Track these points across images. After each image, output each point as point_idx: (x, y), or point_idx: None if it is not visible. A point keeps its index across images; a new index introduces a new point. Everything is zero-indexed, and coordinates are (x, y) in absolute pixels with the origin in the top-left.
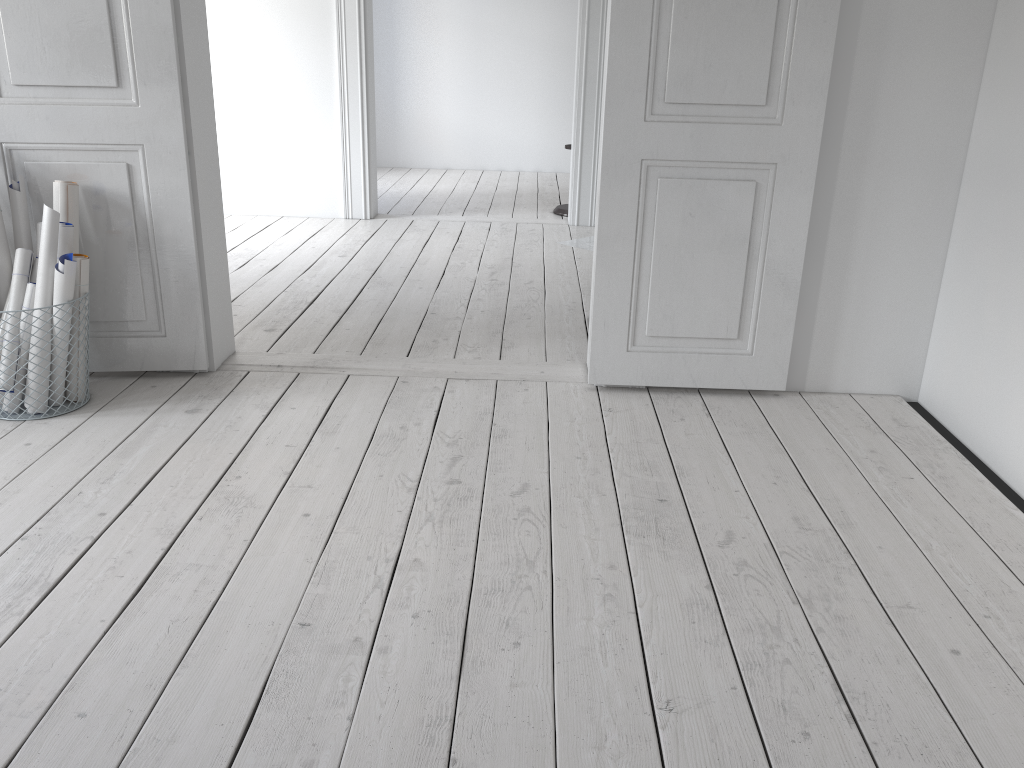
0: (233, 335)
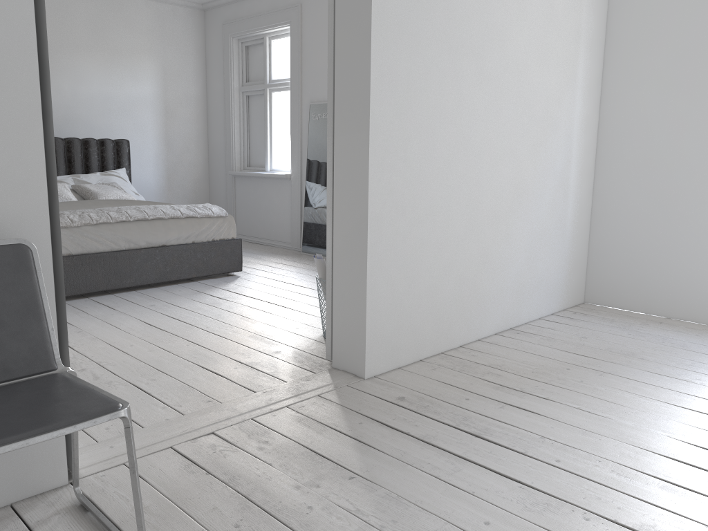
0: (364, 365)
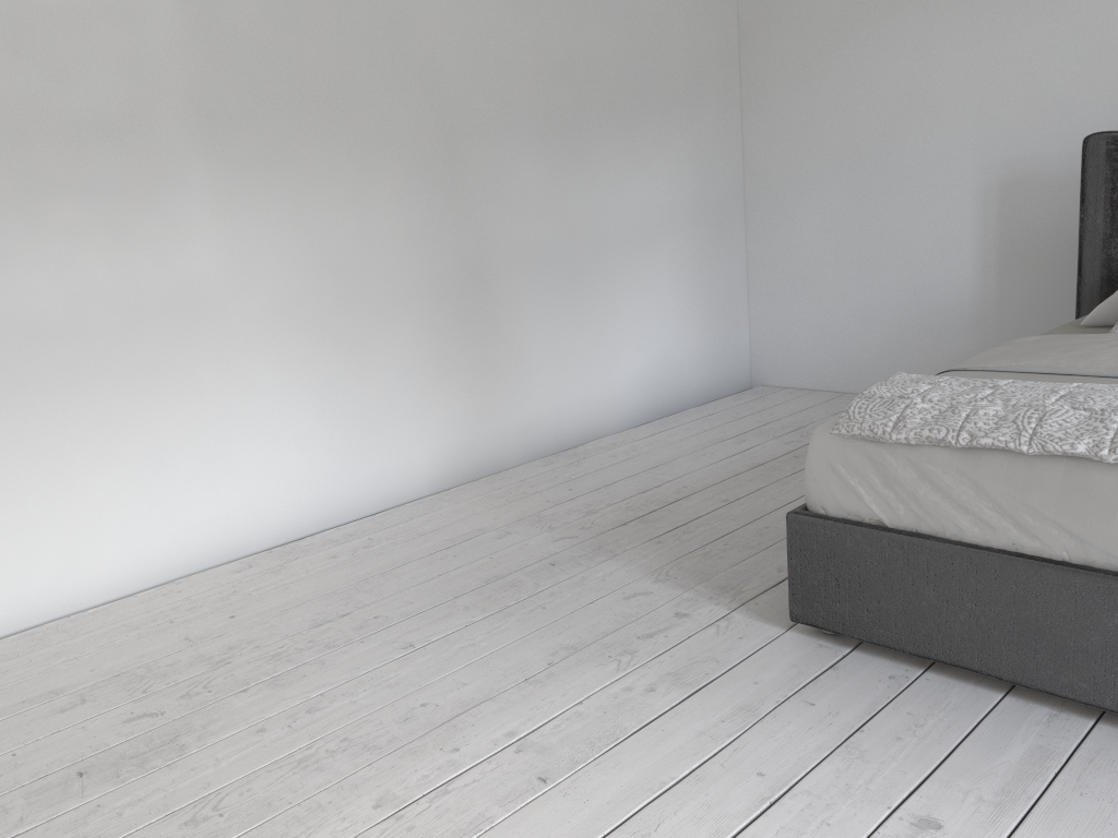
0: None
